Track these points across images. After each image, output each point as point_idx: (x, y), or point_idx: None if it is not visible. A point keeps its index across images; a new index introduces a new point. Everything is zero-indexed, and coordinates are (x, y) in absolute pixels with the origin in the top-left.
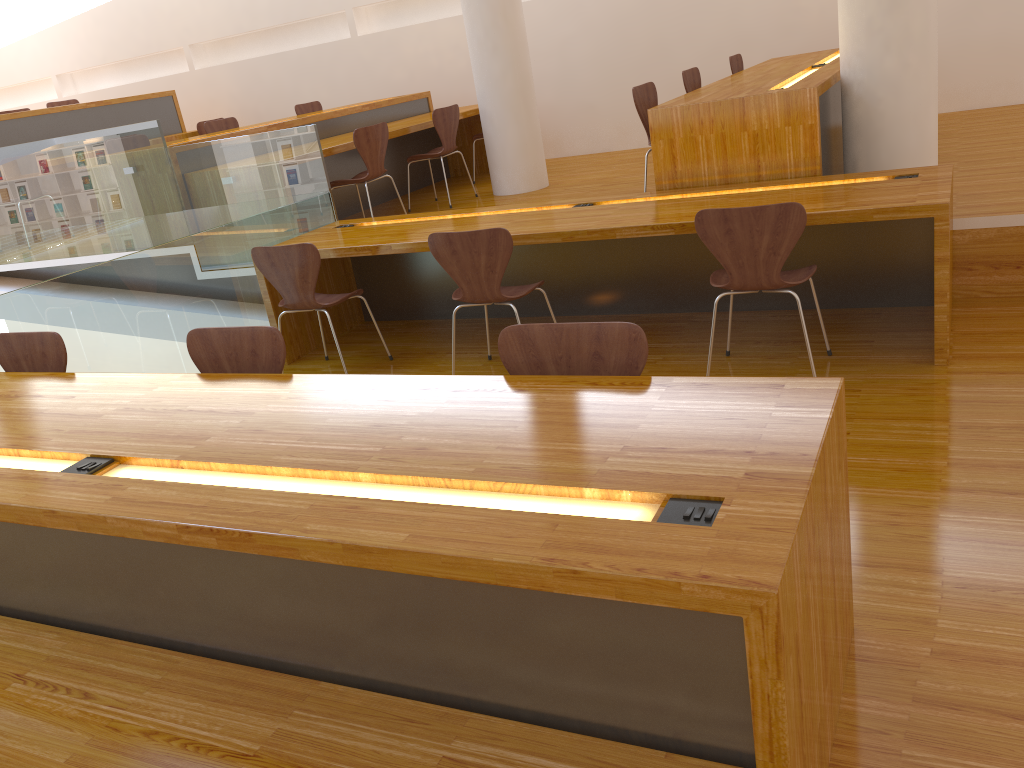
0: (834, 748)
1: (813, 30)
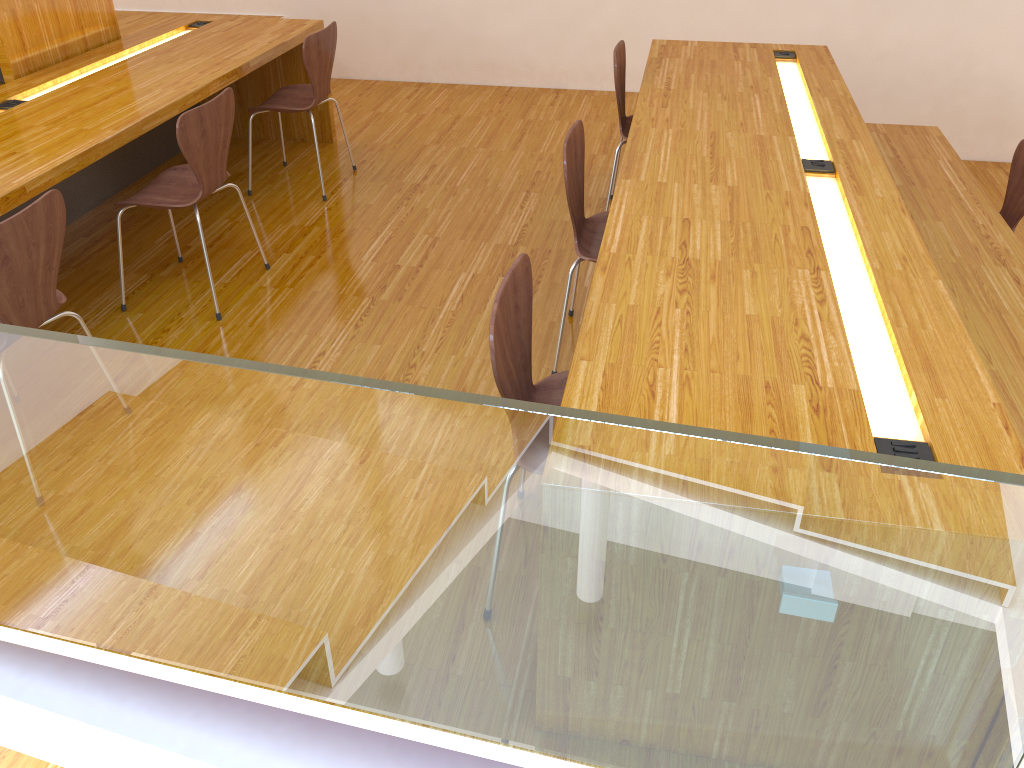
0: None
1: None
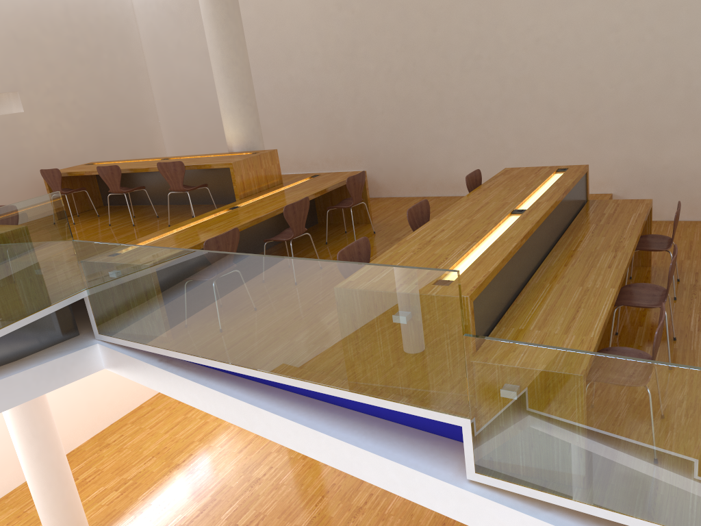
0: None
1: (34, 160)
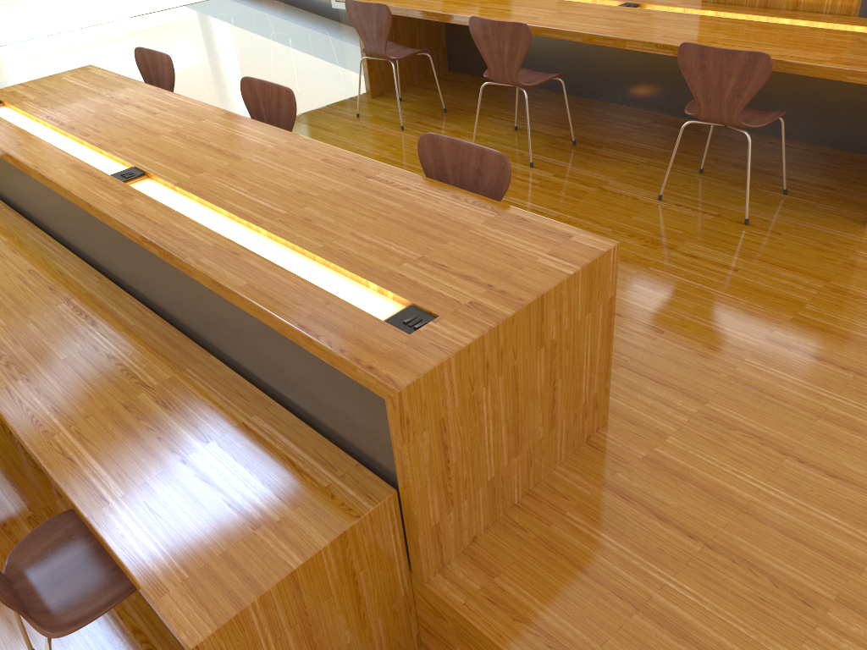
0: (526, 496)
1: None
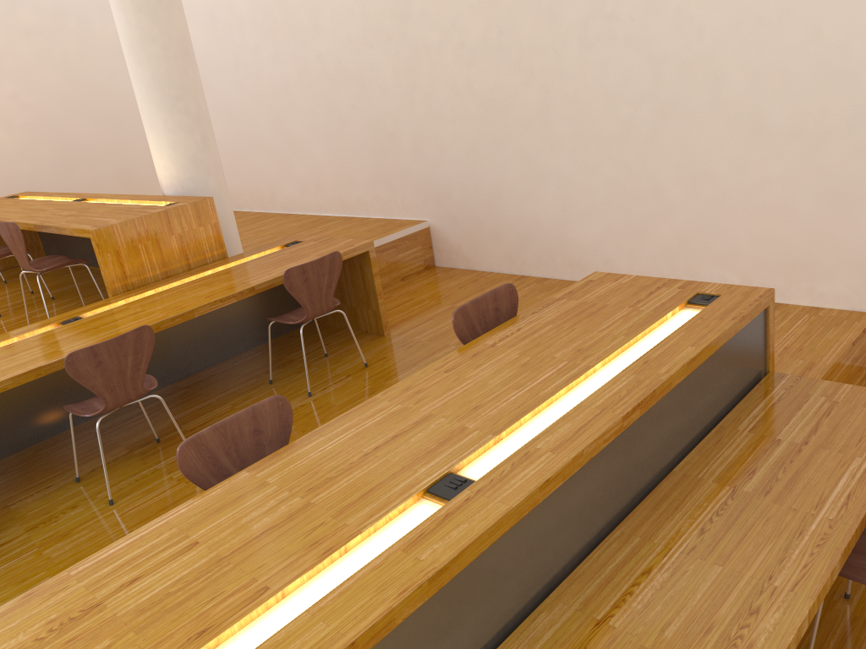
0: None
1: None
